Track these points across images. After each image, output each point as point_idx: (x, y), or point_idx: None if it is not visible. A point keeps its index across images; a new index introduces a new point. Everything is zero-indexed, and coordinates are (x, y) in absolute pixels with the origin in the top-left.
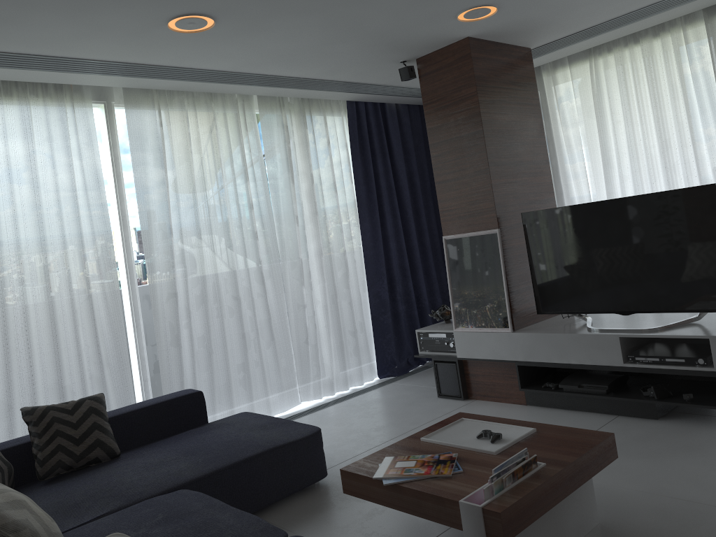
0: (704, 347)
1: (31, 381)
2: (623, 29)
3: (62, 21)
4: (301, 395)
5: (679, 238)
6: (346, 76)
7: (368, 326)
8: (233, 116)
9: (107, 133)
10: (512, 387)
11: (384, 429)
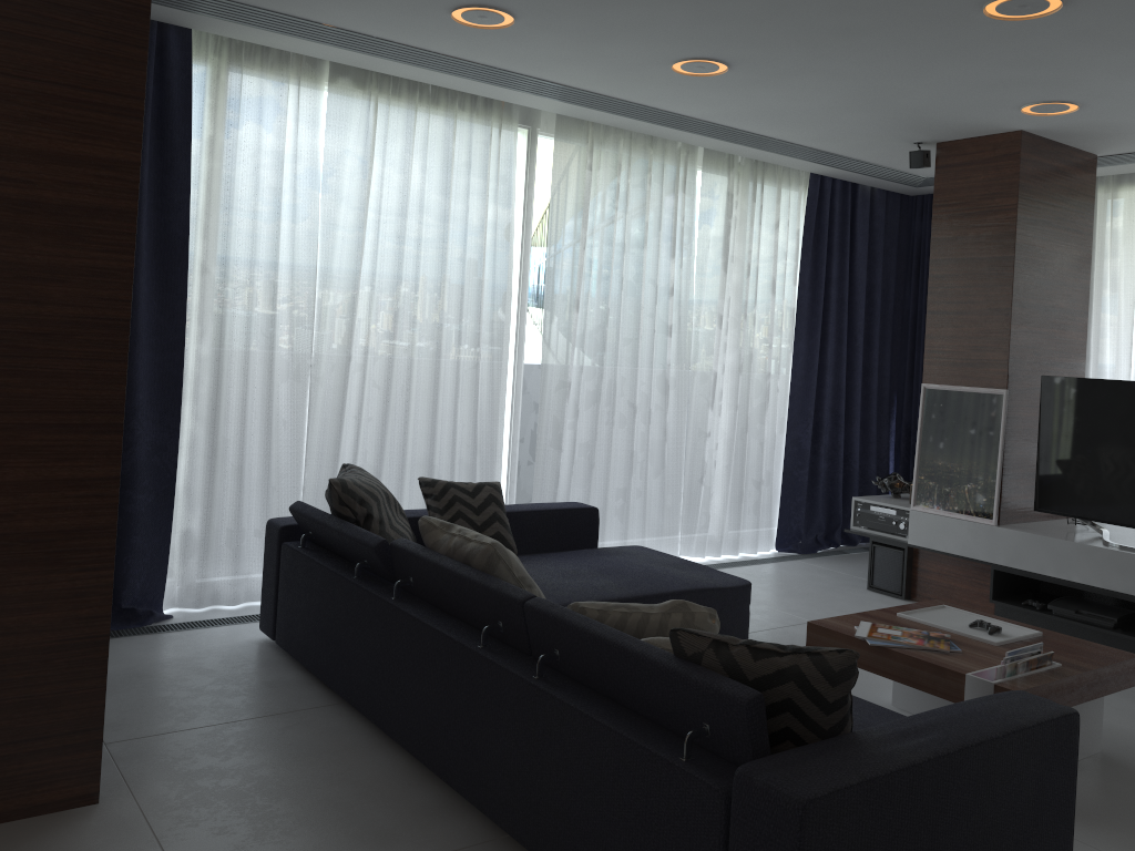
0: None
1: (403, 450)
2: None
3: (564, 44)
4: (681, 547)
5: None
6: (833, 146)
7: (775, 480)
8: (671, 170)
9: (524, 166)
10: (979, 596)
11: (803, 609)
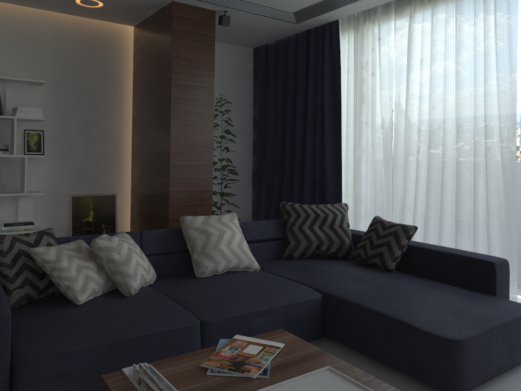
0: None
1: (440, 208)
2: None
3: None
4: None
5: None
6: None
7: None
8: None
9: None
10: None
11: None
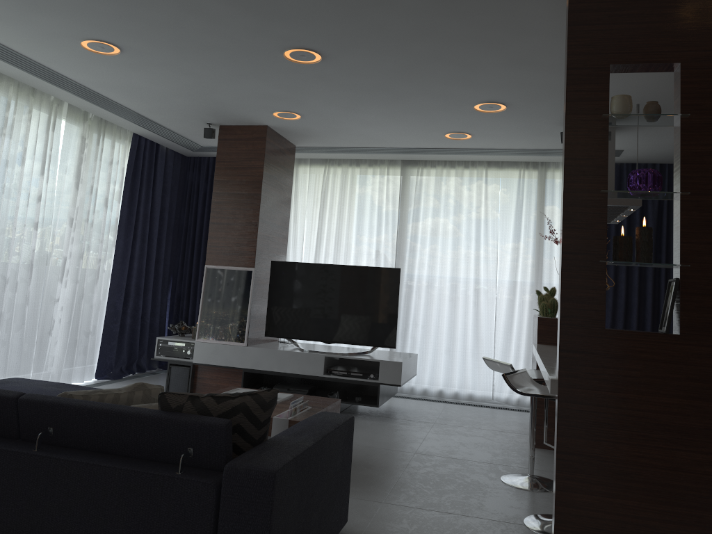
0: (371, 370)
1: None
2: (355, 155)
3: (6, 6)
4: None
5: (373, 297)
6: (158, 117)
7: (98, 331)
8: (46, 115)
9: None
10: None
11: None
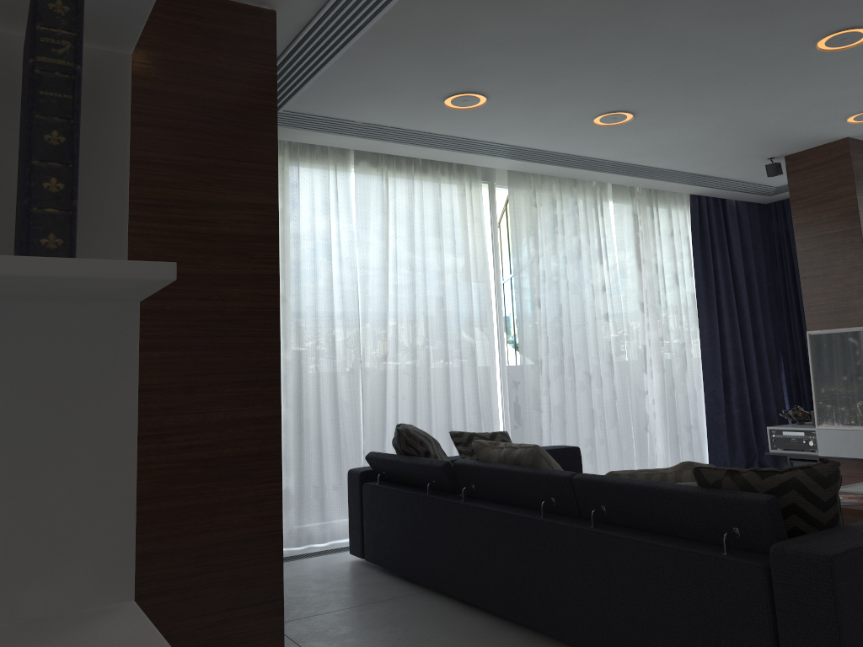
0: None
1: (429, 419)
2: None
3: (518, 114)
4: None
5: None
6: (707, 170)
7: (701, 425)
8: (591, 202)
9: (489, 209)
10: None
11: None
